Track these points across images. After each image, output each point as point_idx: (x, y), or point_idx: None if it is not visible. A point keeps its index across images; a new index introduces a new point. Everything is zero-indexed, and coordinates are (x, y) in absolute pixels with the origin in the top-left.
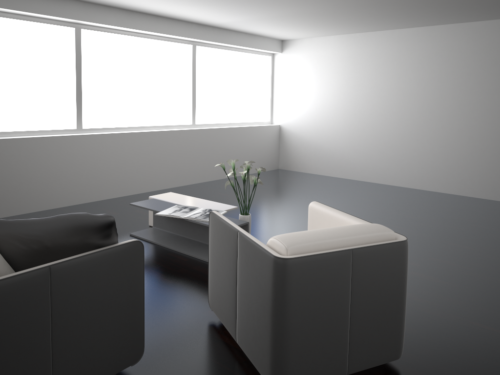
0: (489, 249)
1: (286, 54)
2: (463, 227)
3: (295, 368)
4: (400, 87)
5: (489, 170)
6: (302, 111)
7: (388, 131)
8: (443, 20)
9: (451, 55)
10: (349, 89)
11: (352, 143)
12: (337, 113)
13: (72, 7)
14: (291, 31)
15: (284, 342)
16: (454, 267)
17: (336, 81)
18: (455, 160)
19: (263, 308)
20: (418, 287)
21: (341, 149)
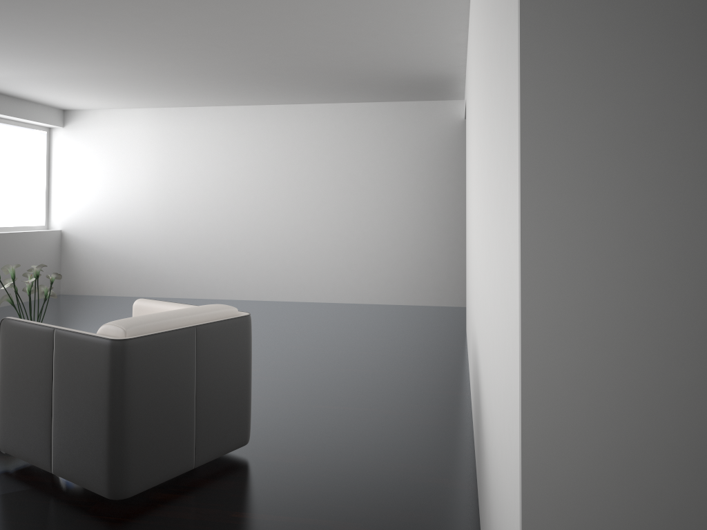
0: (331, 346)
1: (71, 130)
2: (304, 330)
3: (138, 465)
4: (228, 176)
5: (329, 269)
6: (97, 208)
7: (216, 231)
8: (274, 99)
9: (283, 140)
10: (163, 179)
11: (170, 249)
12: (148, 210)
13: None
14: (80, 99)
15: (125, 436)
16: (297, 366)
17: (145, 168)
18: (293, 261)
19: (97, 406)
20: (261, 388)
21: (155, 258)
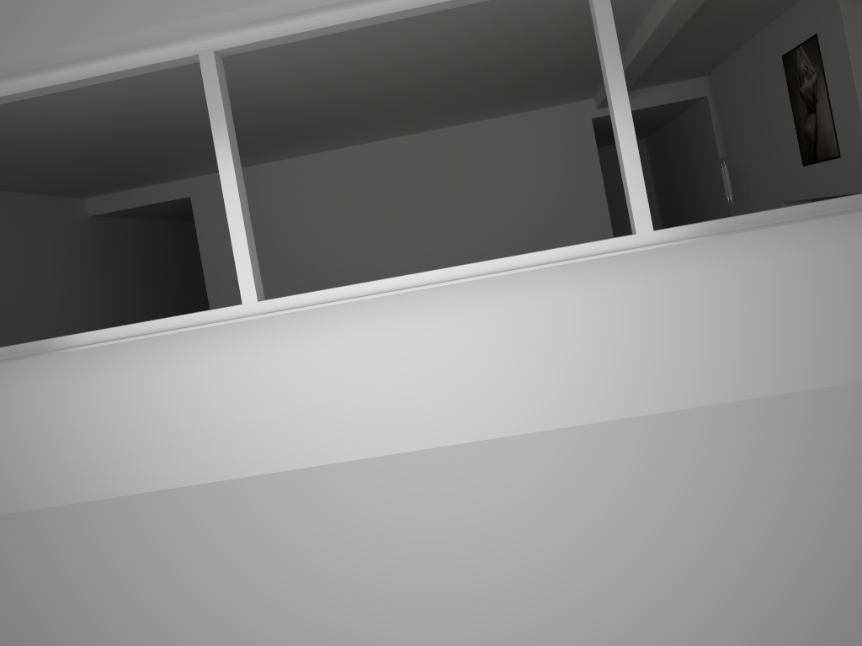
0: None
1: None
2: None
3: None
4: None
5: None
6: None
7: None
8: None
9: None
10: None
11: None
12: None
13: None
14: None
15: None
16: None
17: None
18: None
19: None
20: None
21: None
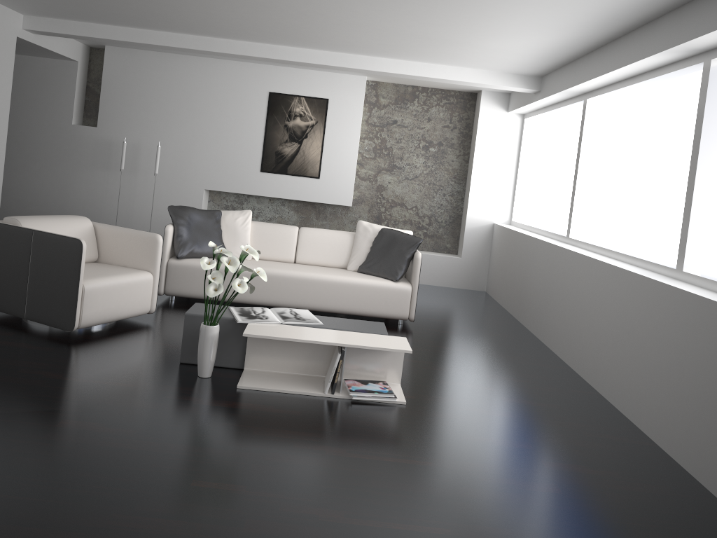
0: None
1: None
2: None
3: None
4: None
5: None
6: None
7: None
8: None
9: None
10: None
11: None
12: None
13: (663, 29)
14: None
15: None
16: None
17: None
18: None
19: None
20: None
21: None
